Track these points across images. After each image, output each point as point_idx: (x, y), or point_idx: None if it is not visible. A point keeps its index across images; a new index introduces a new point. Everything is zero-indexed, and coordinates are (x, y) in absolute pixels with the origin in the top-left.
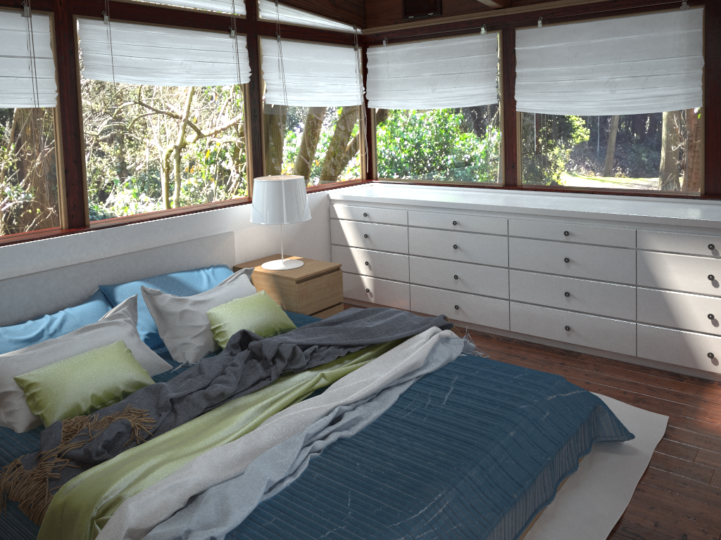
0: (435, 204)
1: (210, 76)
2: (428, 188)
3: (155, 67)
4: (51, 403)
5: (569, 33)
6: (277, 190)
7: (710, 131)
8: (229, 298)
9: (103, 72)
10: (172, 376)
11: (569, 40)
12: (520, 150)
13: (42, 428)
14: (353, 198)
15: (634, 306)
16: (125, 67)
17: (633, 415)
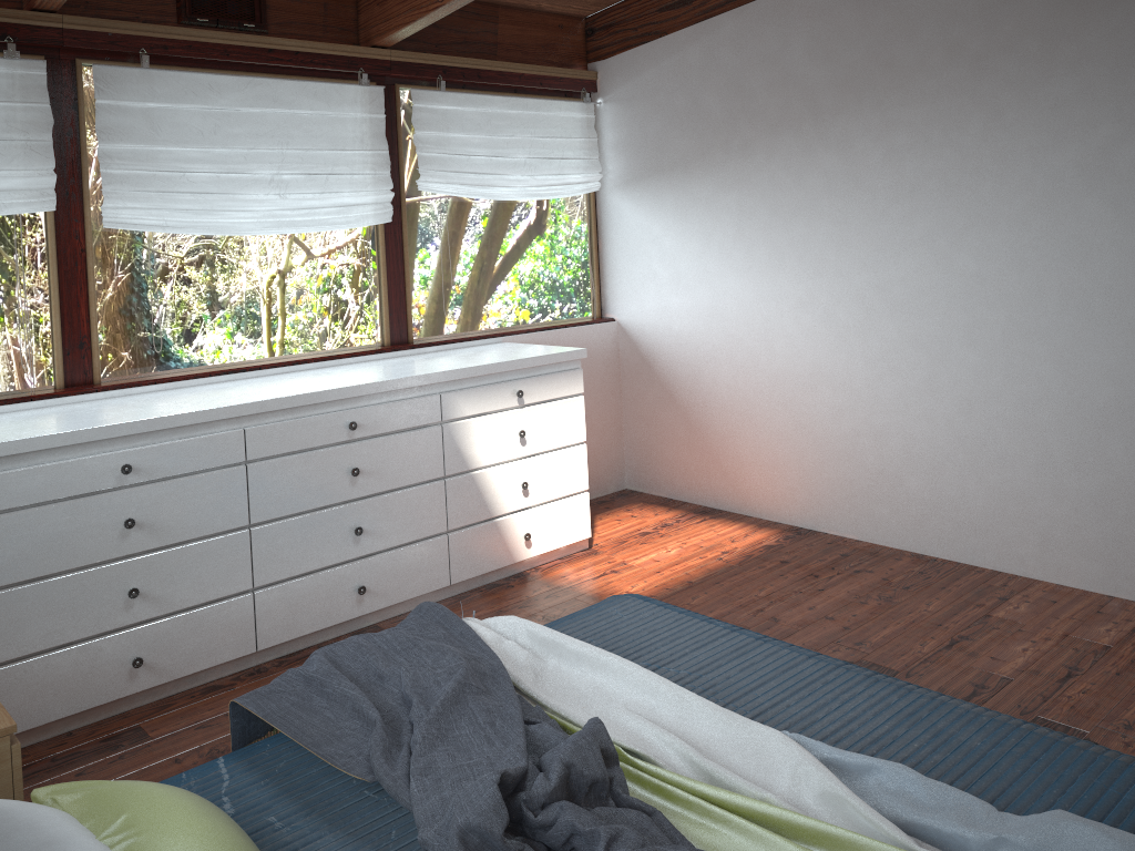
0: (65, 439)
1: None
2: None
3: None
4: None
5: (203, 89)
6: None
7: (390, 257)
8: (93, 841)
9: None
10: None
11: (204, 101)
12: (97, 310)
13: None
14: None
15: (445, 510)
16: None
17: None
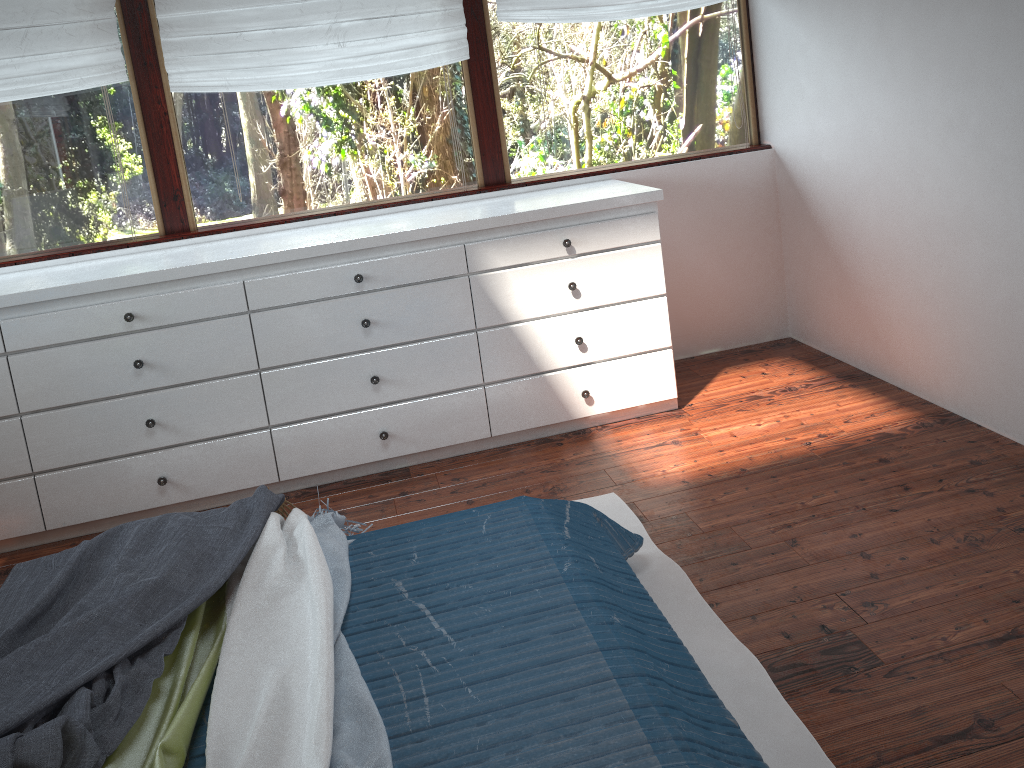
0: (72, 290)
1: None
2: None
3: None
4: None
5: None
6: None
7: (478, 95)
8: None
9: None
10: None
11: None
12: (186, 166)
13: None
14: None
15: (479, 363)
16: None
17: None
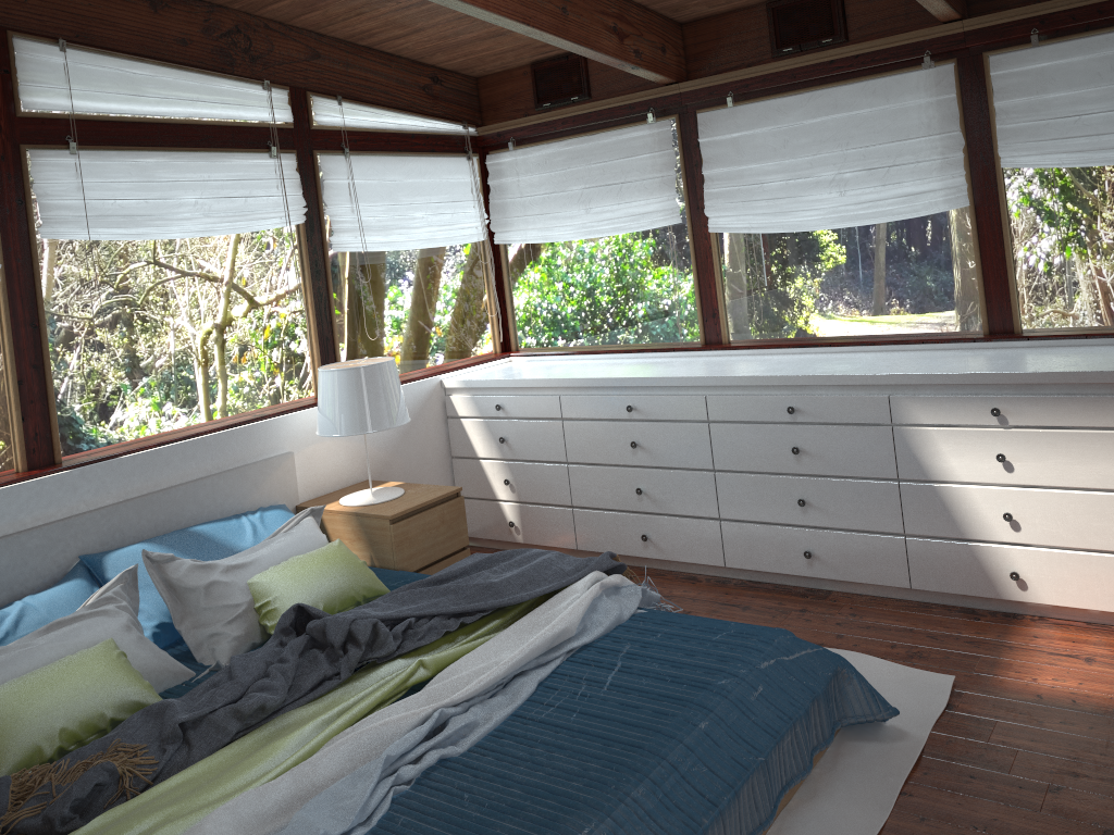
0: (599, 382)
1: (242, 218)
2: (593, 357)
3: (154, 213)
4: None
5: (773, 112)
6: (353, 383)
7: (985, 240)
8: (284, 556)
9: (73, 226)
10: (193, 688)
11: (773, 123)
12: (722, 290)
13: None
14: (478, 384)
15: (899, 512)
16: (107, 216)
17: (902, 680)
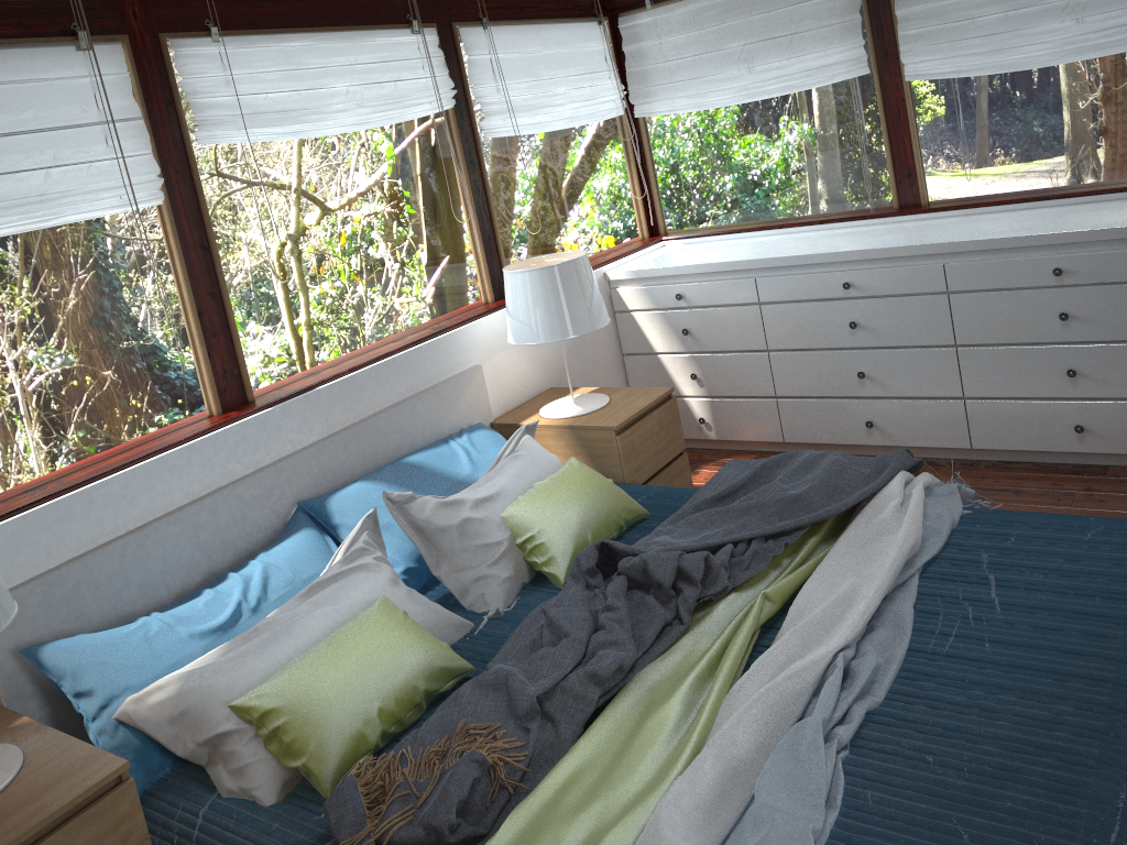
0: (805, 259)
1: (395, 106)
2: (765, 234)
3: (308, 106)
4: (315, 743)
5: None
6: (551, 283)
7: None
8: (527, 483)
9: (229, 127)
10: (482, 642)
11: None
12: (919, 146)
13: (306, 788)
14: (651, 273)
15: None
16: (261, 113)
17: None
